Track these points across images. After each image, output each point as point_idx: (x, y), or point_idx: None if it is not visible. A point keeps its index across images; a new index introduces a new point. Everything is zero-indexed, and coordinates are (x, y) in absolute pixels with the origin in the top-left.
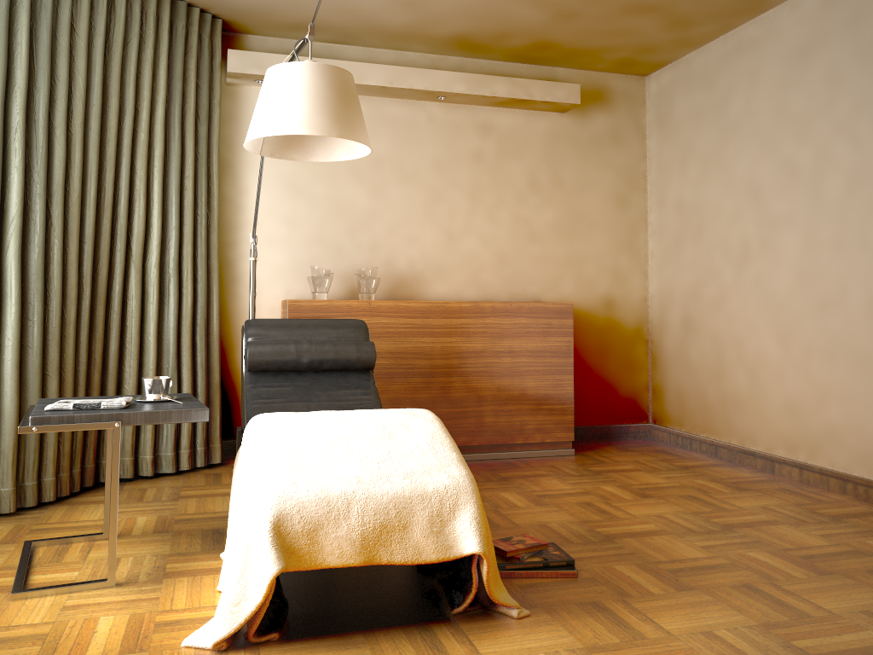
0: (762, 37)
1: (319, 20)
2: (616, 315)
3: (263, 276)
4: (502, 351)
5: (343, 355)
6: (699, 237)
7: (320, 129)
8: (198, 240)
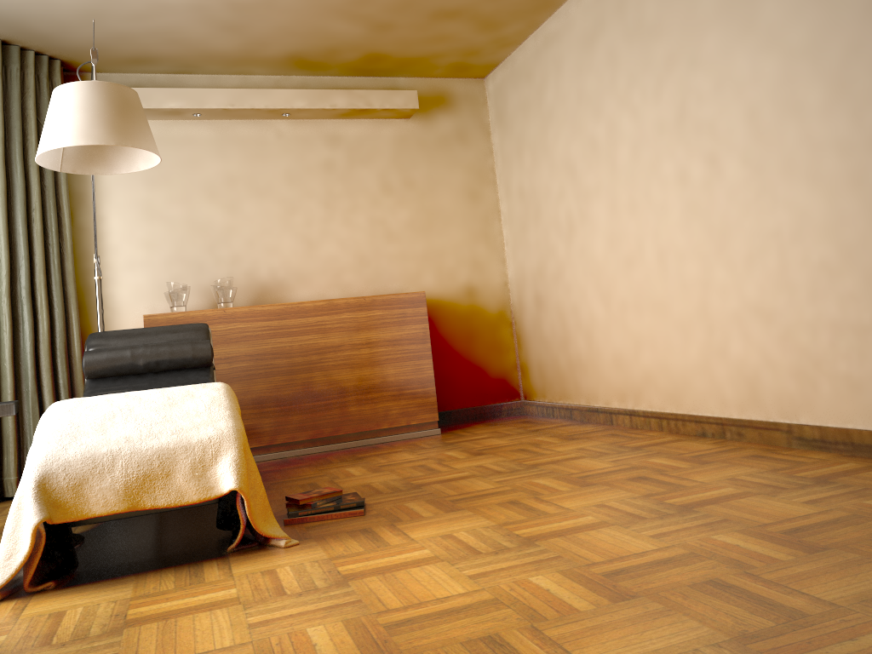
0: (561, 29)
1: (153, 53)
2: (479, 302)
3: (127, 298)
4: (360, 343)
5: (179, 354)
6: (538, 219)
7: (98, 139)
8: (51, 269)
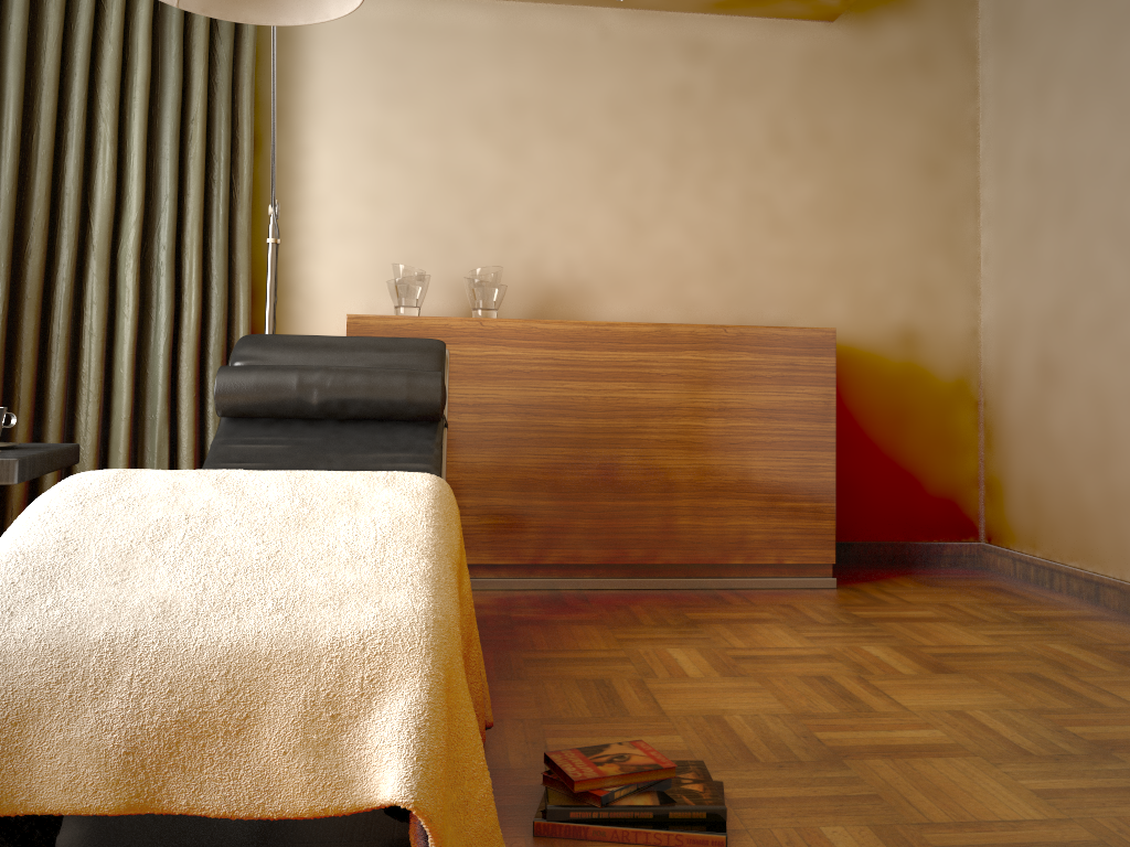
0: None
1: None
2: (922, 359)
3: (332, 286)
4: (709, 408)
5: (383, 392)
6: (1069, 216)
7: None
8: (212, 222)
